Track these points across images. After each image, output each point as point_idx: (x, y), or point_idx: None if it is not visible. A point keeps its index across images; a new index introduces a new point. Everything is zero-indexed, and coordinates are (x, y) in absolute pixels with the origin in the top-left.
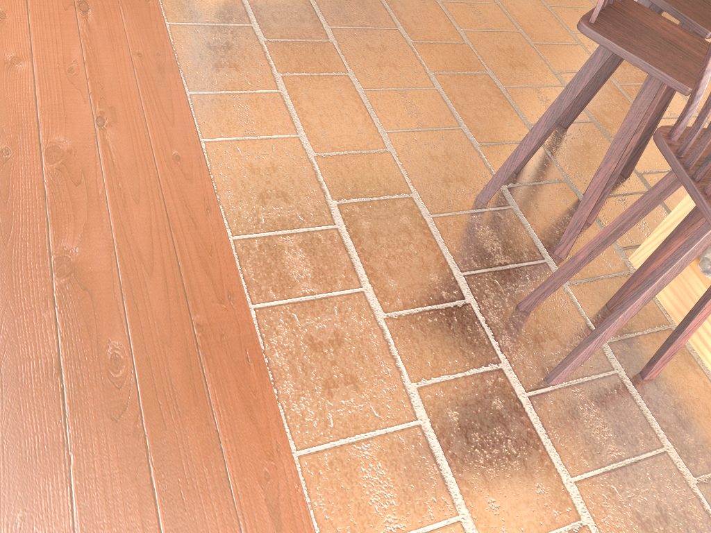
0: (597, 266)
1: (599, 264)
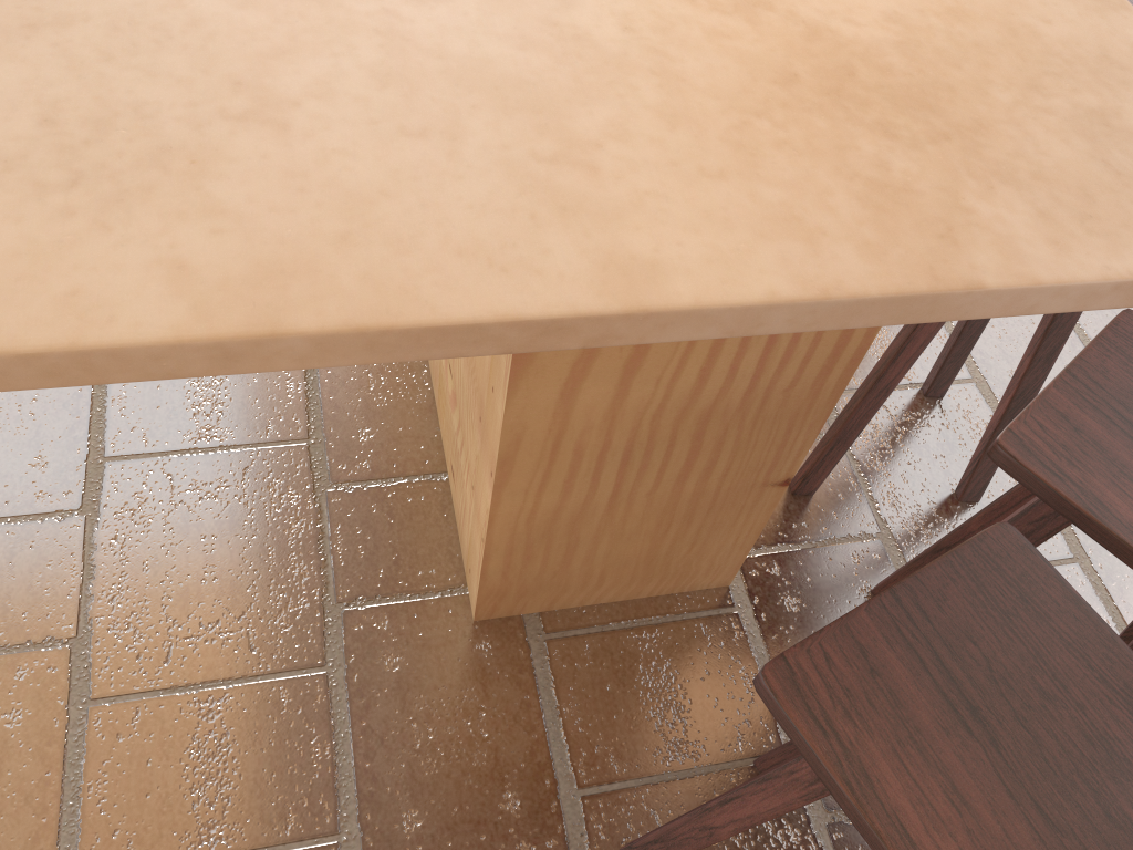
0: (807, 569)
1: (801, 572)
